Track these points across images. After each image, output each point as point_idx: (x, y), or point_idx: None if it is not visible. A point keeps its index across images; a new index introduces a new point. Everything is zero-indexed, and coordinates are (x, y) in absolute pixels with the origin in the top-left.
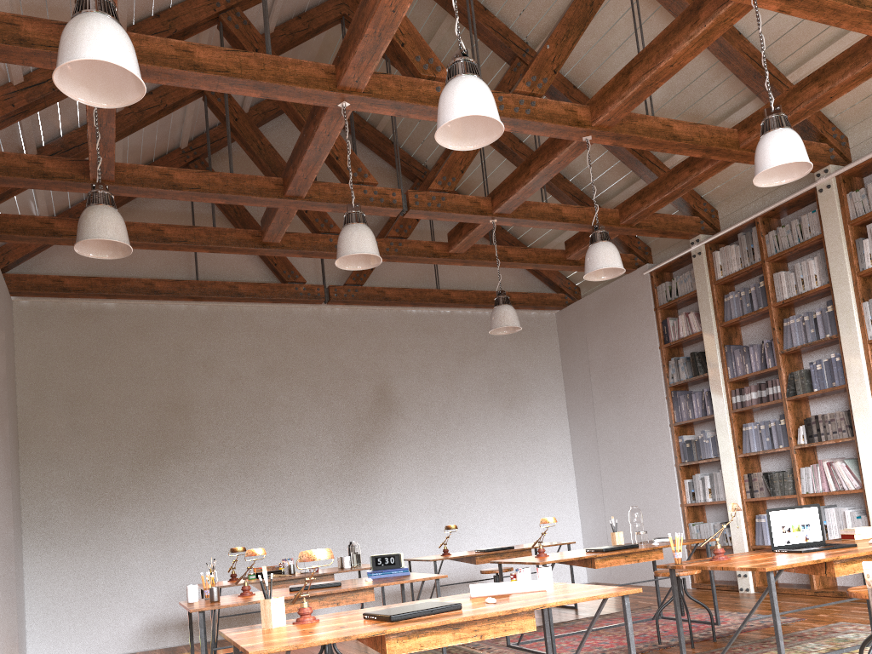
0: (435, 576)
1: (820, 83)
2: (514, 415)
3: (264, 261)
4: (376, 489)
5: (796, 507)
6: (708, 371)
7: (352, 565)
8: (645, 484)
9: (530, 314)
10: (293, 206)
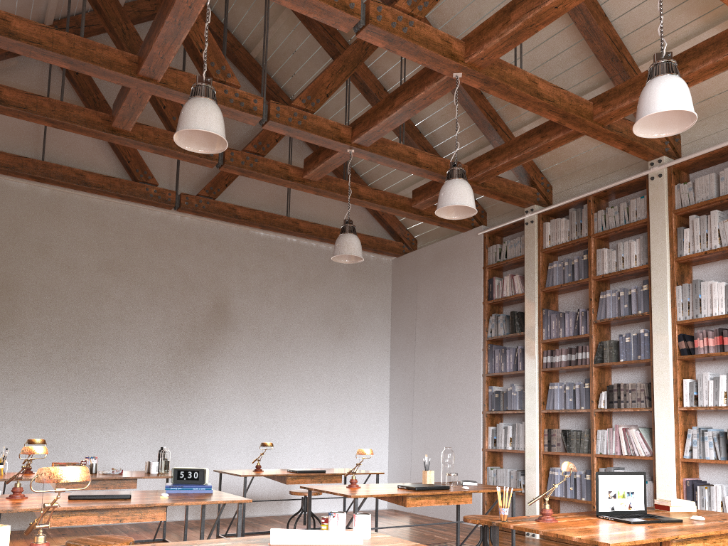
0: (238, 500)
1: (680, 67)
2: (342, 347)
3: (118, 156)
4: (200, 397)
5: (624, 473)
6: (525, 330)
7: (159, 471)
8: (453, 425)
9: (370, 257)
10: (146, 89)
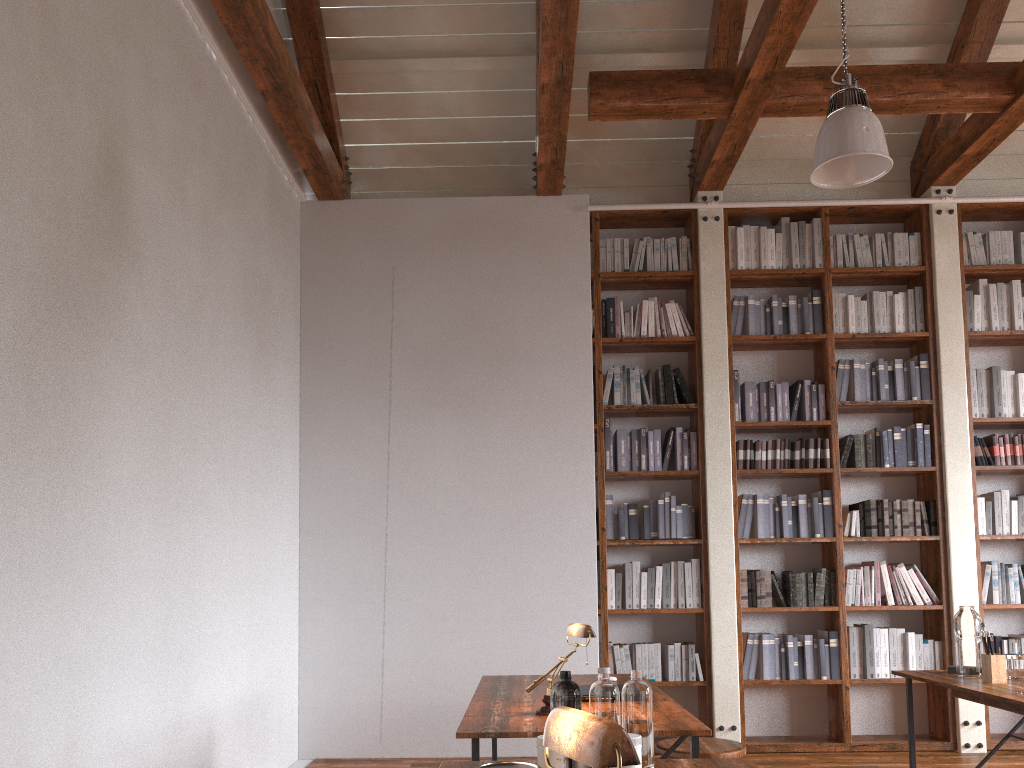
0: None
1: None
2: (261, 379)
3: None
4: (78, 482)
5: None
6: (707, 402)
7: None
8: (516, 569)
9: (284, 178)
10: None
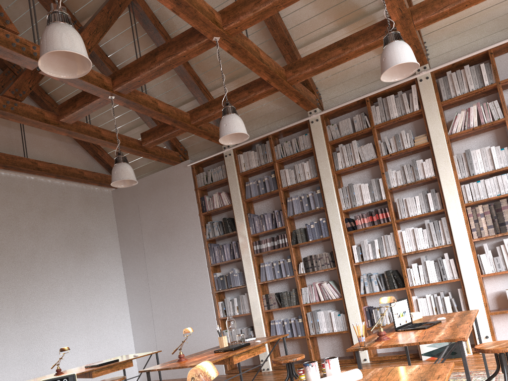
0: None
1: (343, 48)
2: (86, 262)
3: None
4: None
5: (400, 300)
6: (237, 230)
7: None
8: (189, 307)
9: (95, 189)
10: None
